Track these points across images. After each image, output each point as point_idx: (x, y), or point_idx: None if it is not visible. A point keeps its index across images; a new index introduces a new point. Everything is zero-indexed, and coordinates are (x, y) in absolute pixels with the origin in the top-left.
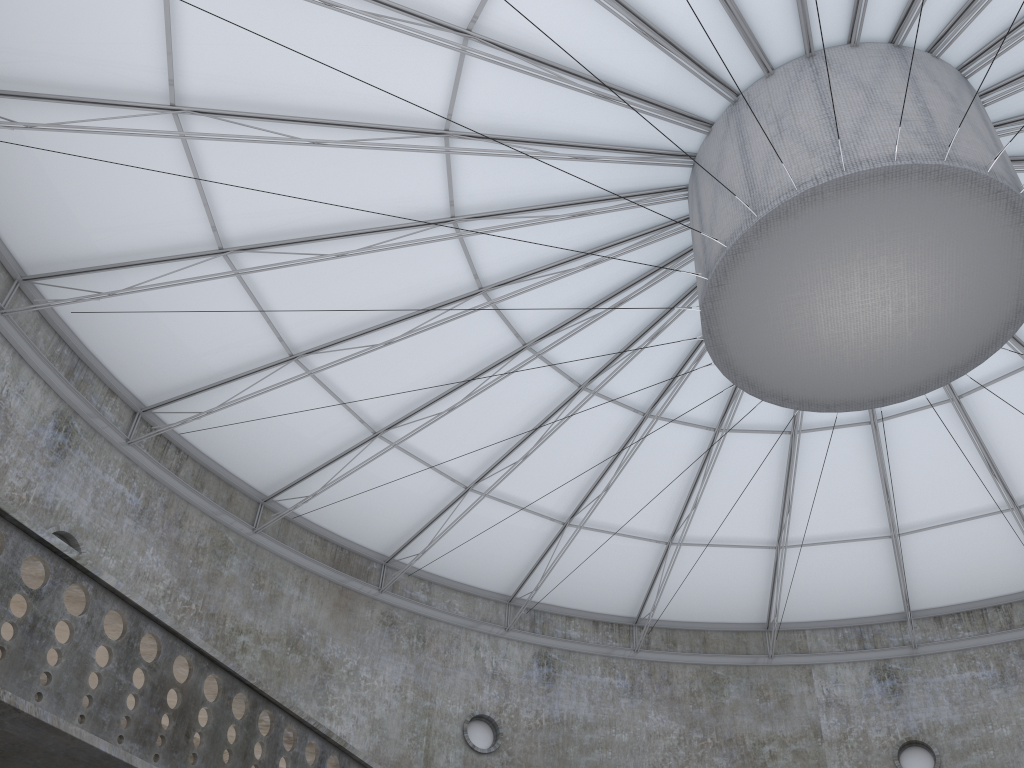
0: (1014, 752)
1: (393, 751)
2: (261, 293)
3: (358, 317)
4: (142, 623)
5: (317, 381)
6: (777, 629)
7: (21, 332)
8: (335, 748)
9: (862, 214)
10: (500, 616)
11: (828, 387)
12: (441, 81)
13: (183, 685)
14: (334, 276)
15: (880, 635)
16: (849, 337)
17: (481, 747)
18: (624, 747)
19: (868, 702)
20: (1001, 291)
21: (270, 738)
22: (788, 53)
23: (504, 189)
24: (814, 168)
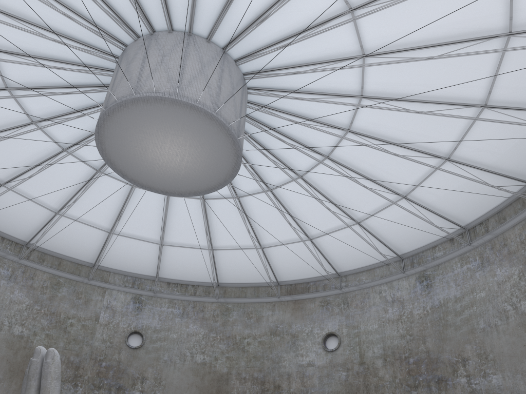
0: (174, 345)
1: None
2: None
3: None
4: None
5: None
6: (98, 268)
7: None
8: None
9: (178, 117)
10: None
11: (145, 178)
12: None
13: None
14: None
15: (142, 283)
16: (159, 162)
17: None
18: None
19: (125, 311)
20: (221, 171)
21: None
22: (182, 27)
23: (20, 6)
24: (166, 88)
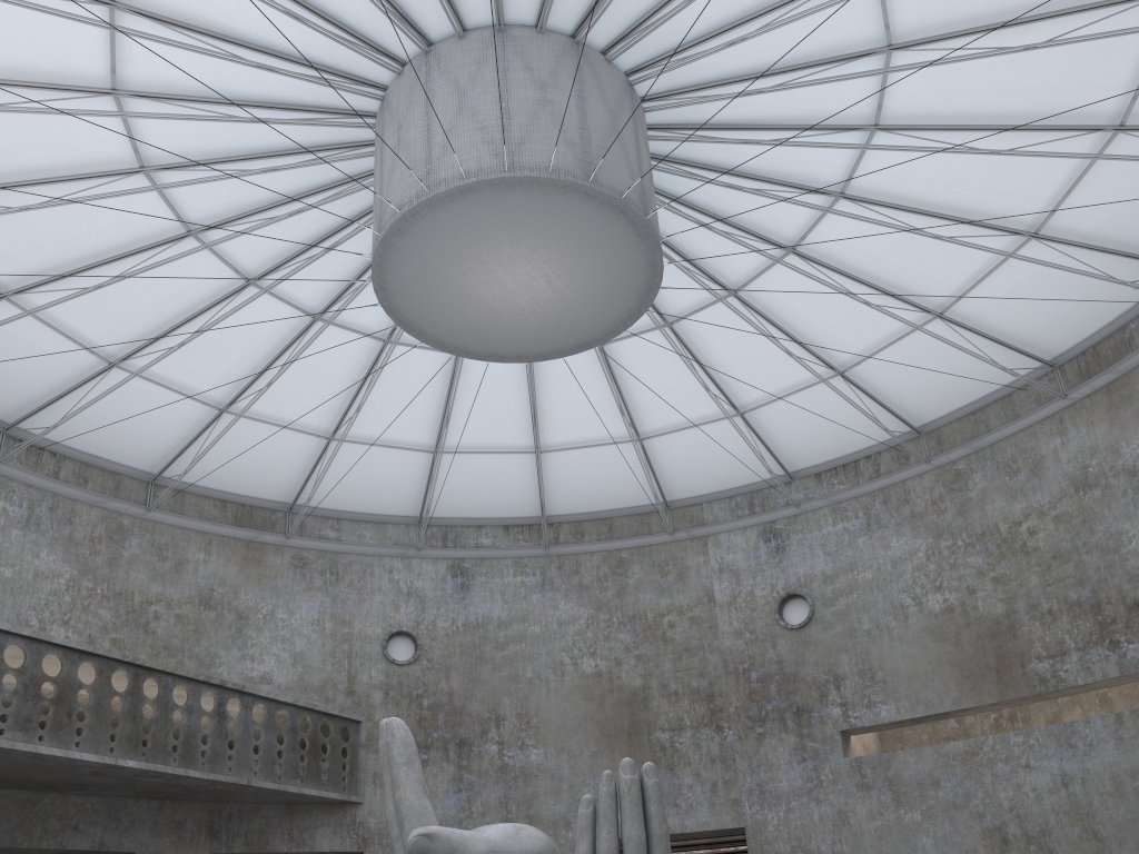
0: (873, 593)
1: (317, 677)
2: (57, 319)
3: (154, 322)
4: (2, 639)
5: (145, 379)
6: (676, 506)
7: None
8: (235, 692)
9: (464, 221)
10: (412, 537)
11: (533, 343)
12: (116, 129)
13: (56, 677)
14: (114, 294)
15: (768, 498)
16: (522, 305)
17: (404, 659)
18: (537, 638)
19: (755, 564)
20: (626, 253)
21: (159, 699)
22: (413, 48)
23: (224, 200)
24: (411, 189)
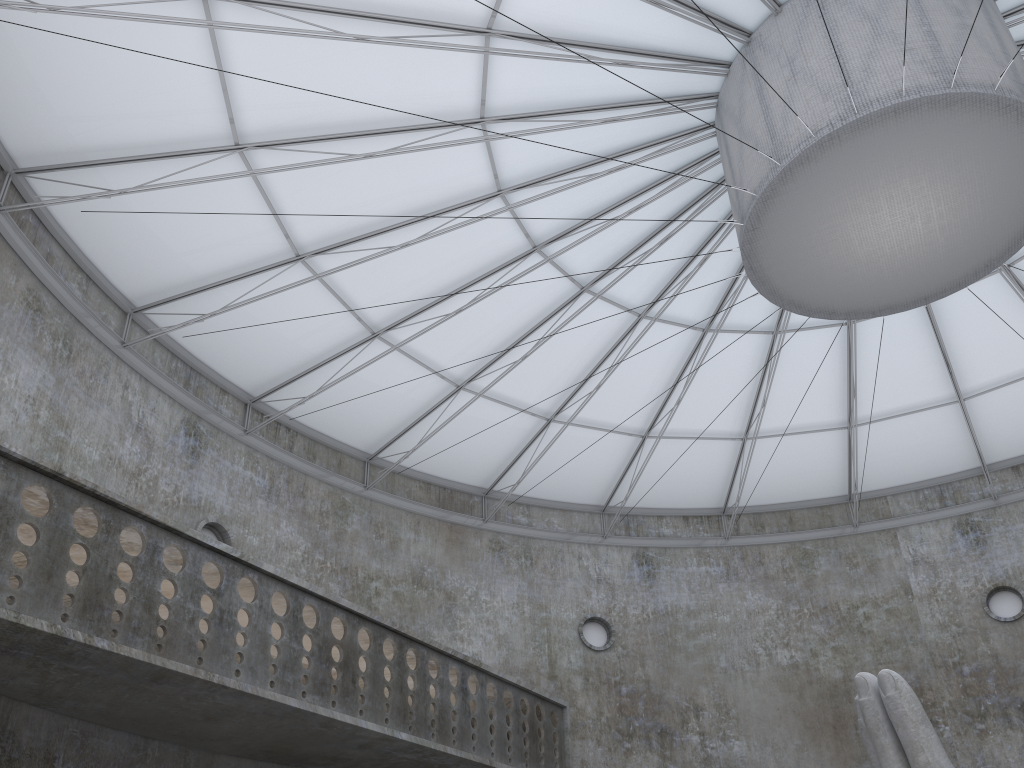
0: None
1: (520, 660)
2: (338, 285)
3: (427, 290)
4: (300, 597)
5: (400, 351)
6: (859, 499)
7: (142, 358)
8: (472, 669)
9: (879, 147)
10: (596, 526)
11: (871, 296)
12: (470, 76)
13: (342, 641)
14: (400, 260)
15: (960, 491)
16: (884, 251)
17: (597, 645)
18: (727, 627)
19: (954, 556)
20: None
21: (418, 671)
22: None
23: (542, 157)
24: (828, 113)
